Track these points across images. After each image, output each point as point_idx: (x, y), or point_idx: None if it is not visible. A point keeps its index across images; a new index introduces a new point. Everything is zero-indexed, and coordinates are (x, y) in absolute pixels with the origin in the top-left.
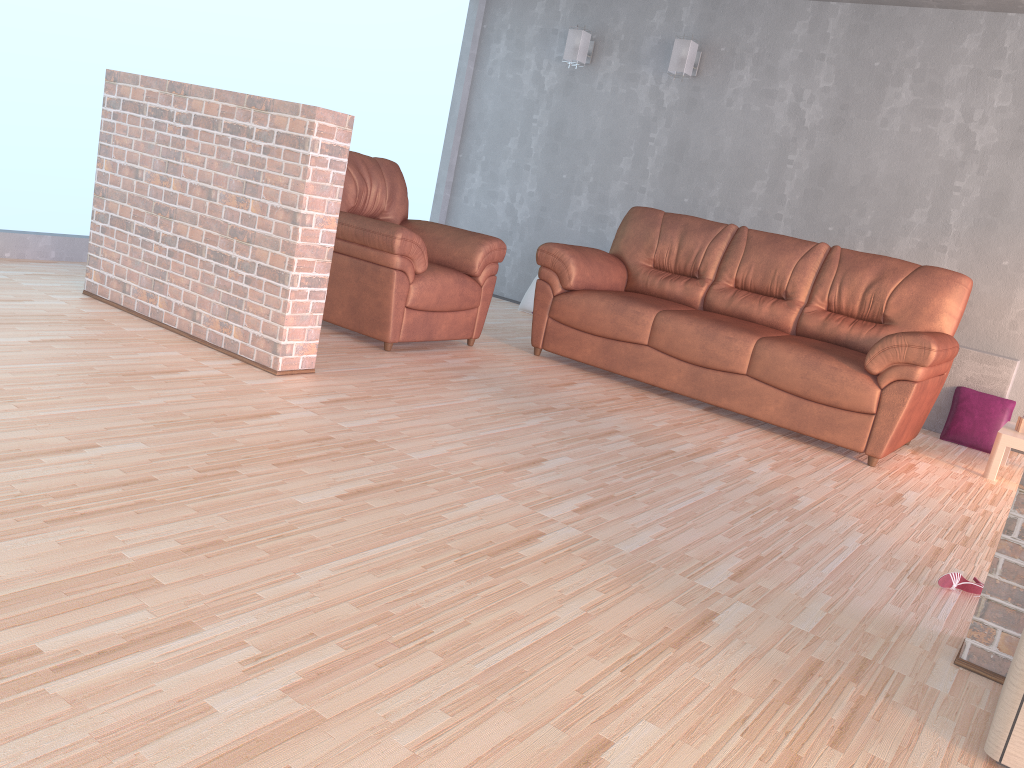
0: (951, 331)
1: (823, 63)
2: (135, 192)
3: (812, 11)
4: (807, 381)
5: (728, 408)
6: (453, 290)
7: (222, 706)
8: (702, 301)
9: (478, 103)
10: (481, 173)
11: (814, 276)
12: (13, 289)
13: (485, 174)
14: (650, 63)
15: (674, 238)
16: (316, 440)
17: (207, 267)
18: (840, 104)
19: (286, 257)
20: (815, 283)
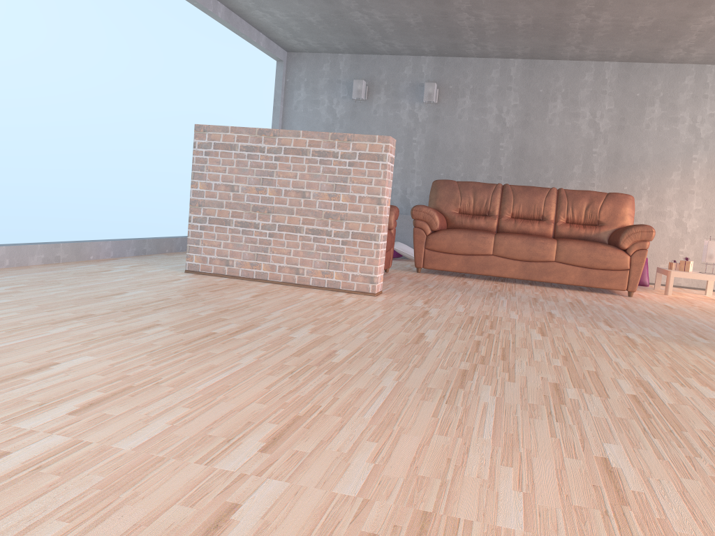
0: (632, 224)
1: (511, 91)
2: (232, 200)
3: (500, 64)
4: (591, 258)
5: (547, 281)
6: (389, 238)
7: (714, 397)
8: (496, 228)
9: (289, 128)
10: None
11: (555, 205)
12: (154, 275)
13: None
14: (406, 97)
15: (470, 195)
16: (471, 318)
17: (306, 239)
18: (524, 113)
19: (375, 225)
20: (557, 209)
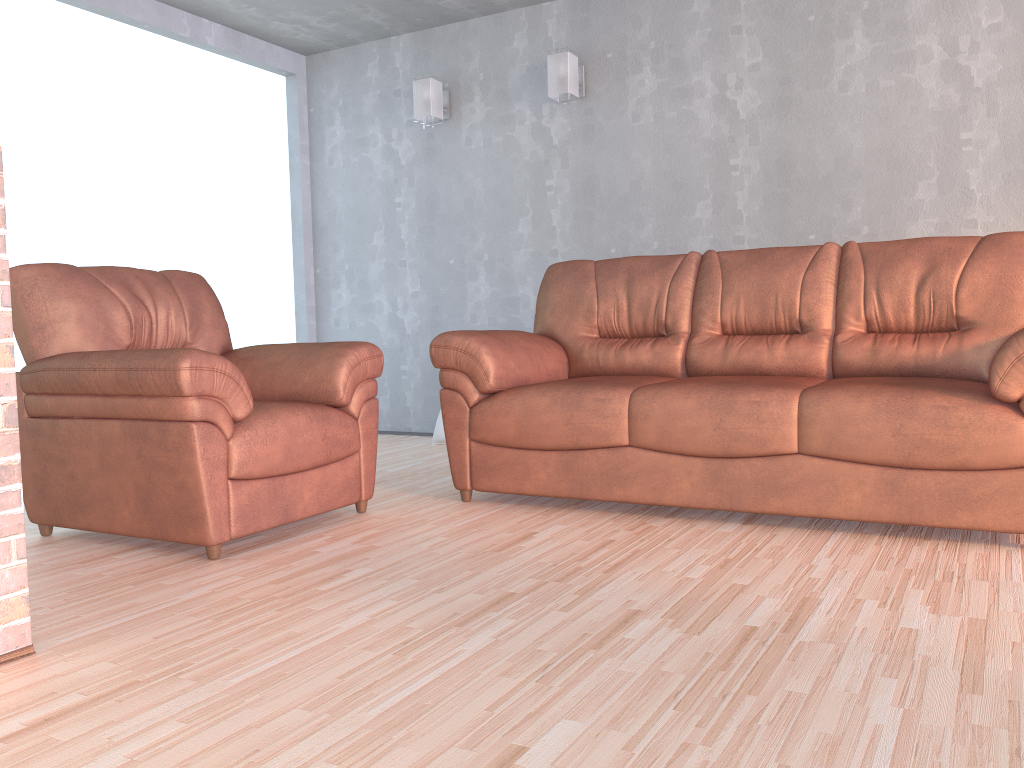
0: None
1: (742, 36)
2: None
3: None
4: (904, 439)
5: (784, 512)
6: (309, 433)
7: None
8: (683, 365)
9: (325, 202)
10: (348, 285)
11: (834, 289)
12: None
13: (353, 285)
14: (523, 97)
15: (618, 289)
16: None
17: None
18: (779, 79)
19: None
20: (839, 298)
